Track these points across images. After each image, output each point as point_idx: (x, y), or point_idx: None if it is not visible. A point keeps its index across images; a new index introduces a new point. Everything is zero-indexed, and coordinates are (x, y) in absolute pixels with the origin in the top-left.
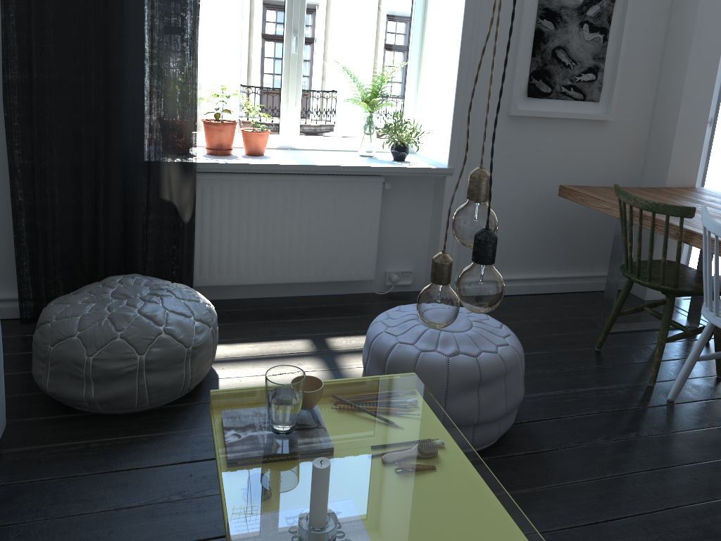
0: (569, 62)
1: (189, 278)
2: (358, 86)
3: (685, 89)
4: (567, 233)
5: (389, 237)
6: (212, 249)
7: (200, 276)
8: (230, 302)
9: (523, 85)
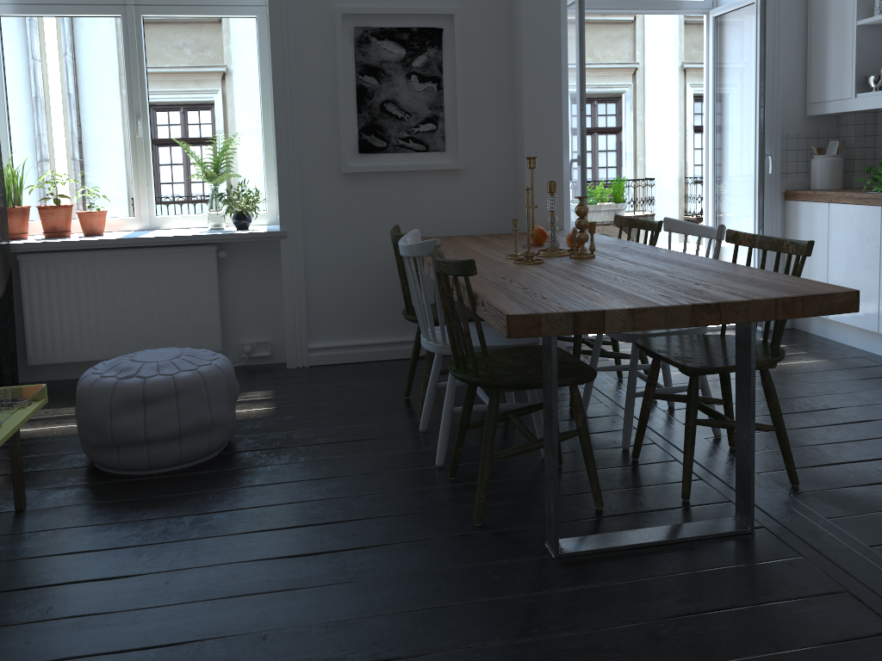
0: (403, 114)
1: (7, 353)
2: (197, 161)
3: (526, 127)
4: None
5: (239, 308)
6: (43, 327)
7: (34, 355)
8: (72, 381)
9: (354, 142)
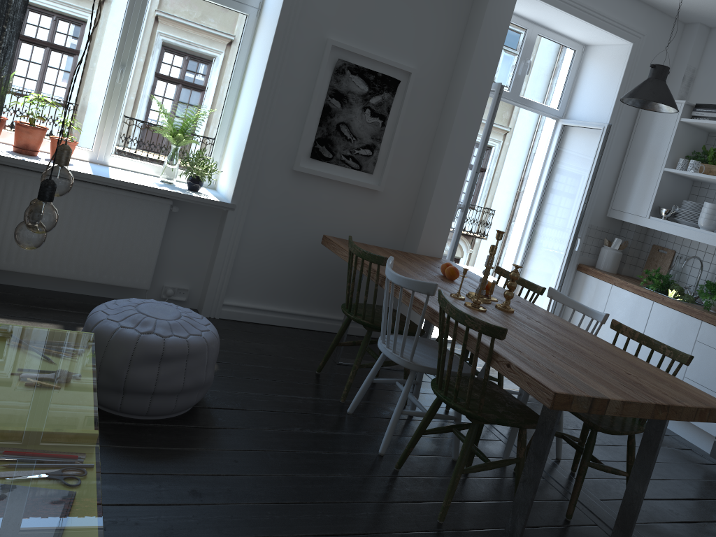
0: (351, 137)
1: None
2: (168, 121)
3: (440, 176)
4: (333, 280)
5: (172, 255)
6: None
7: None
8: (5, 287)
9: (308, 147)
